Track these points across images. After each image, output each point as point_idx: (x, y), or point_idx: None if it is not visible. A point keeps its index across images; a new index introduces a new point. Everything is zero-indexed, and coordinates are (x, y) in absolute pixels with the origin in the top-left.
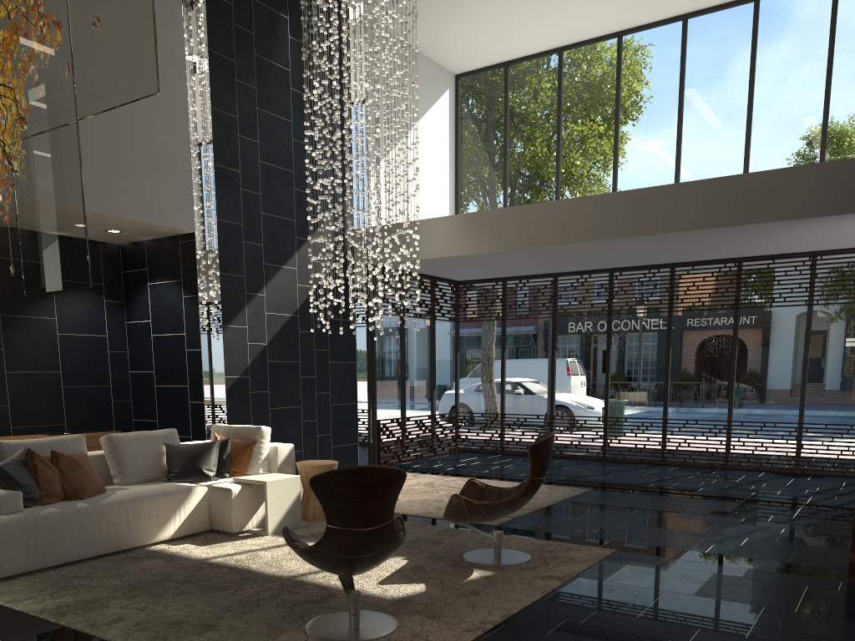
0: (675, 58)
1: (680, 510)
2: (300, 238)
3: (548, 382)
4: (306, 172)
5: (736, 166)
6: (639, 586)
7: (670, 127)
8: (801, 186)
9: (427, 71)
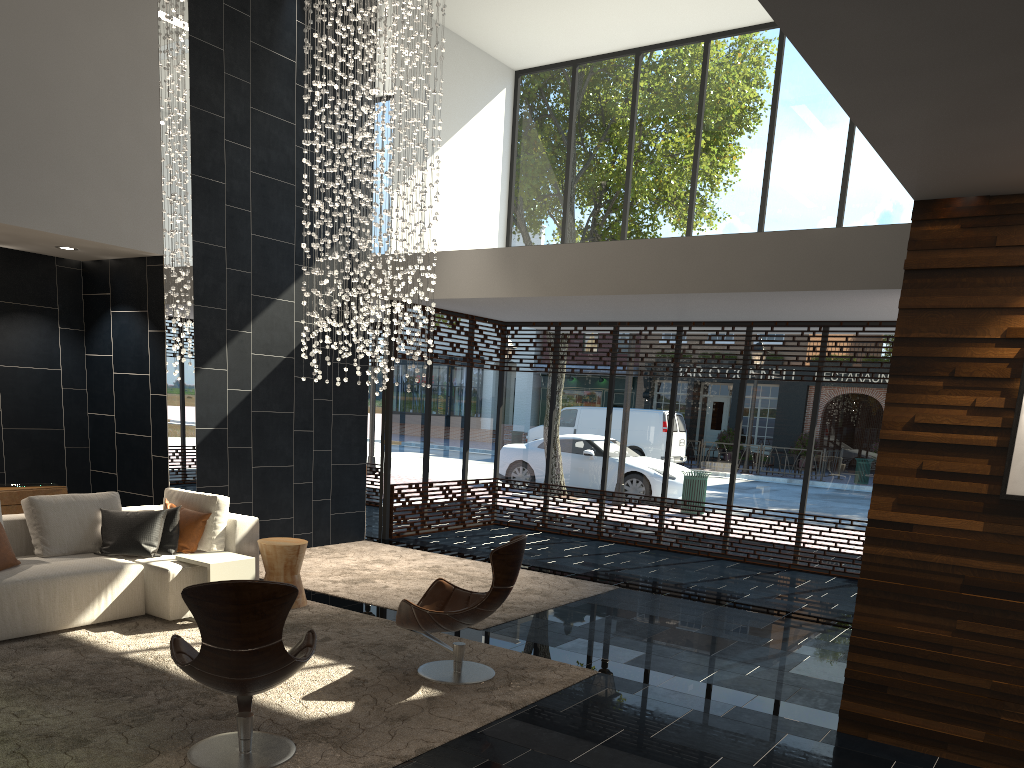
0: (769, 72)
1: (706, 623)
2: (300, 265)
3: (601, 451)
4: (304, 189)
5: (830, 211)
6: (597, 721)
7: (758, 156)
8: (877, 250)
9: (478, 66)
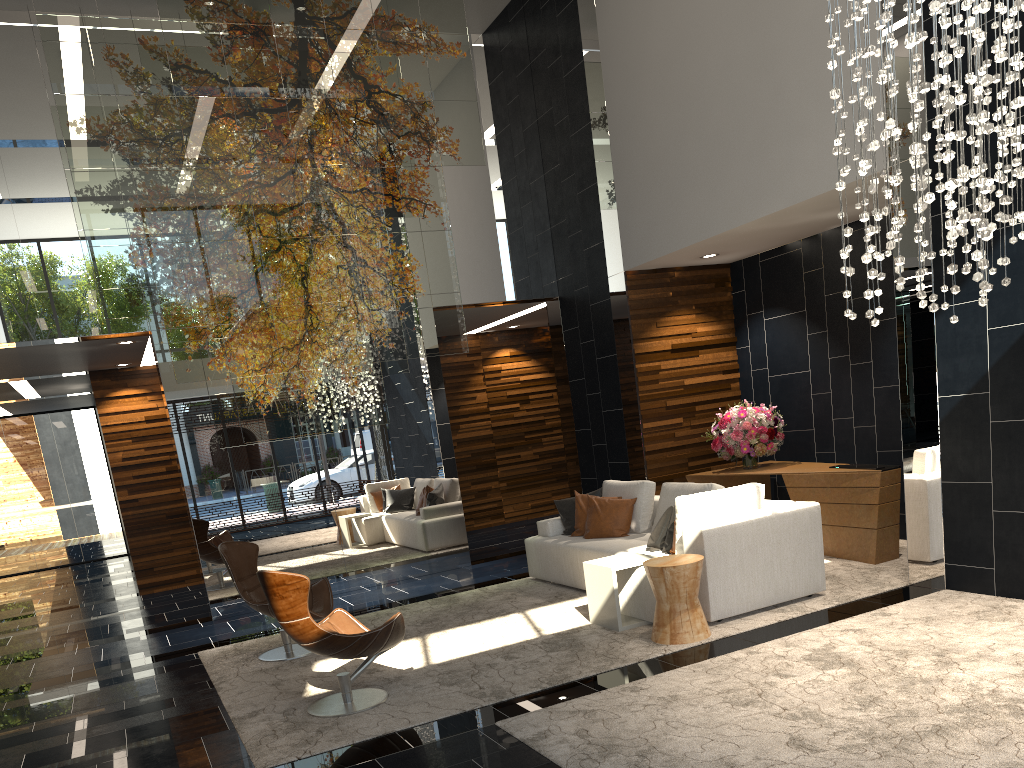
0: None
1: None
2: None
3: None
4: None
5: None
6: (159, 748)
7: None
8: None
9: None
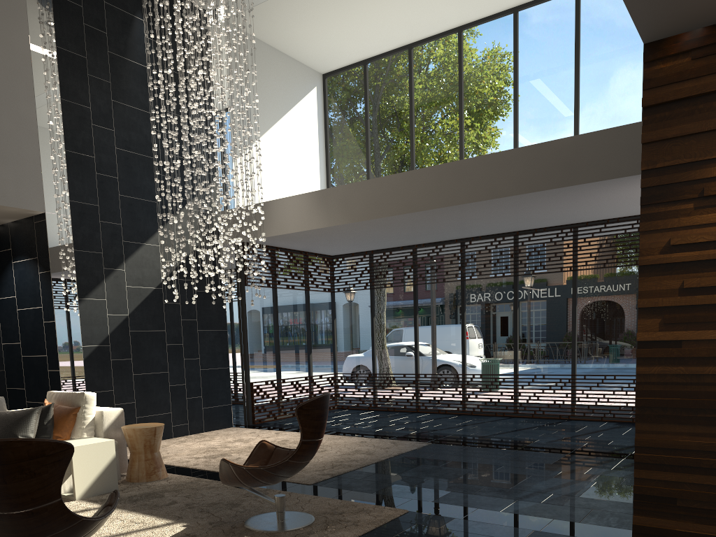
0: (509, 46)
1: (504, 463)
2: (162, 218)
3: (413, 344)
4: (155, 155)
5: None
6: None
7: (508, 108)
8: (610, 148)
9: (294, 70)
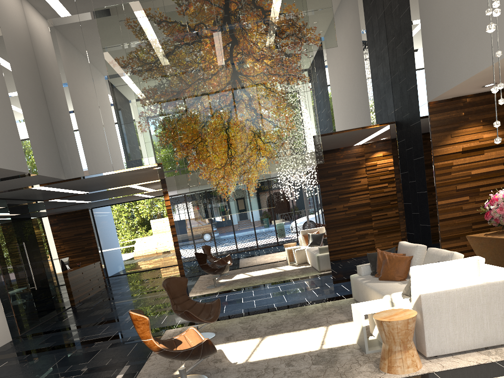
0: None
1: None
2: None
3: None
4: None
5: None
6: None
7: None
8: None
9: None
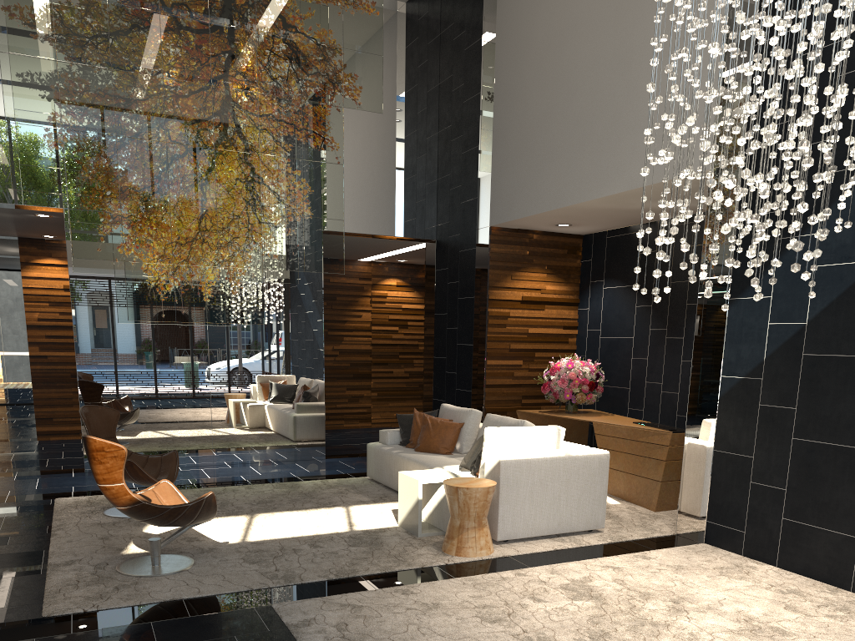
0: None
1: None
2: None
3: None
4: None
5: None
6: None
7: None
8: None
9: None
